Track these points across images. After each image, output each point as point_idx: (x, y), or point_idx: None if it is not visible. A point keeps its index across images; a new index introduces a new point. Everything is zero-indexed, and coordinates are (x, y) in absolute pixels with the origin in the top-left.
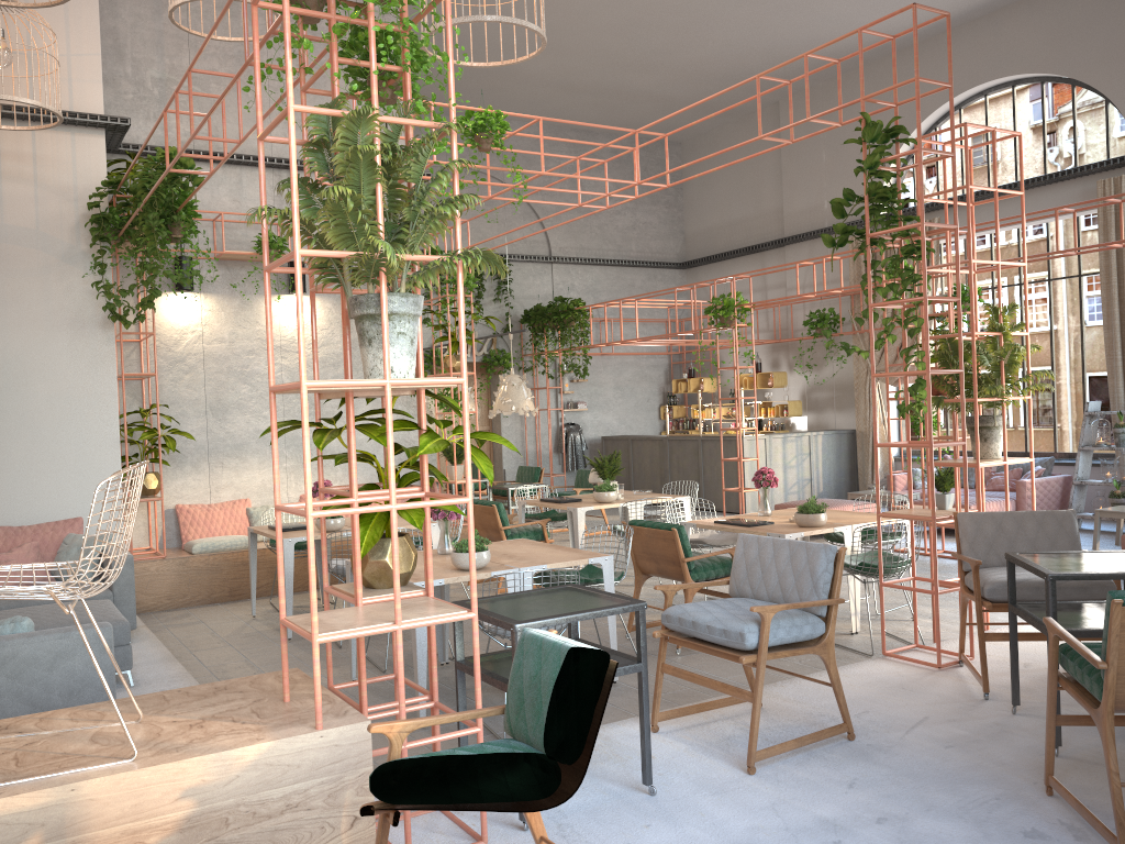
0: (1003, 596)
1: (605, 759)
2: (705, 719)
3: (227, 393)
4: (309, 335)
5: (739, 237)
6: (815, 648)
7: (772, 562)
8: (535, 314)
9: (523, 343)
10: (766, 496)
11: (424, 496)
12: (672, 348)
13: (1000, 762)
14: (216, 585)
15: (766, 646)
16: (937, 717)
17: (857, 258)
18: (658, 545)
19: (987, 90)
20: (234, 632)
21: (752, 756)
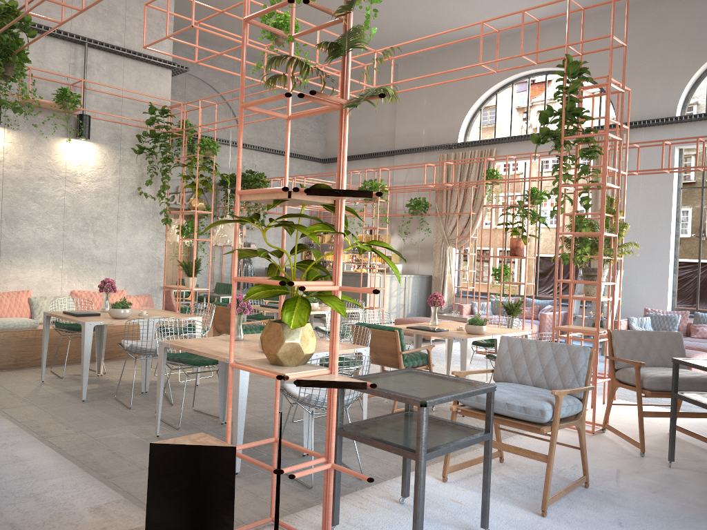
0: (657, 387)
1: (427, 505)
2: (472, 471)
3: (20, 208)
4: (88, 172)
5: (364, 147)
6: (577, 422)
7: (536, 357)
8: (230, 180)
9: (217, 199)
10: (436, 312)
11: (338, 289)
12: (313, 214)
13: (697, 504)
14: (5, 355)
15: (558, 420)
16: (625, 469)
17: (442, 168)
18: (380, 341)
19: (530, 75)
20: (31, 394)
21: (546, 503)
